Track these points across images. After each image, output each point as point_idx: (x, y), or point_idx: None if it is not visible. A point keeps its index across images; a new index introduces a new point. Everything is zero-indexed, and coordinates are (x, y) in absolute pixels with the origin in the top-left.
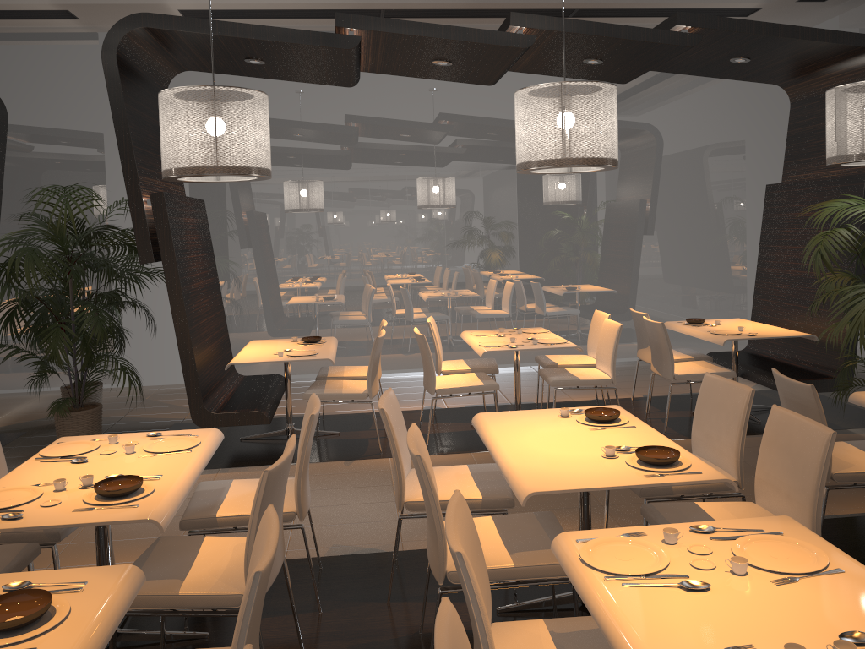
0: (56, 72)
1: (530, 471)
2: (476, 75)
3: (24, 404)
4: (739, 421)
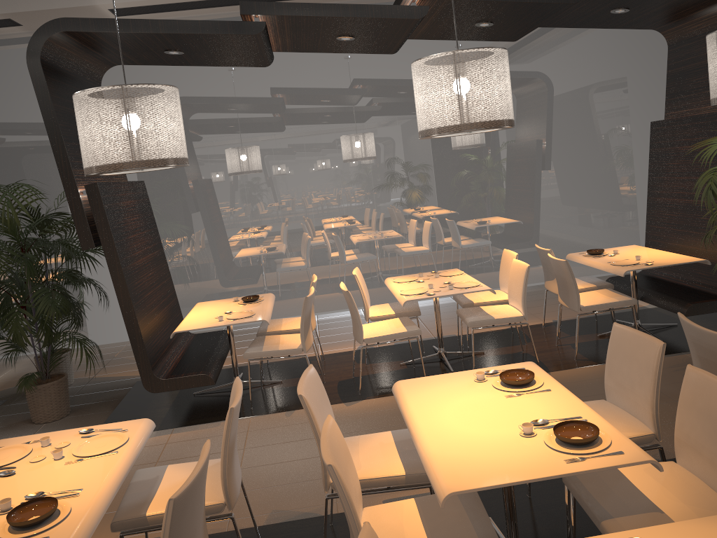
0: (8, 74)
1: (447, 460)
2: (378, 46)
3: (9, 370)
4: (652, 375)
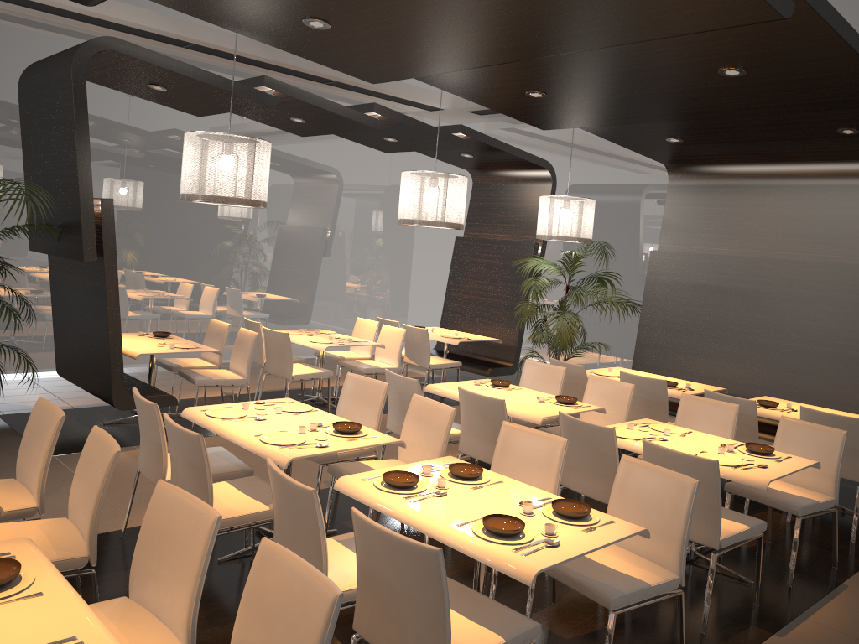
0: None
1: (523, 409)
2: (306, 130)
3: None
4: (559, 385)
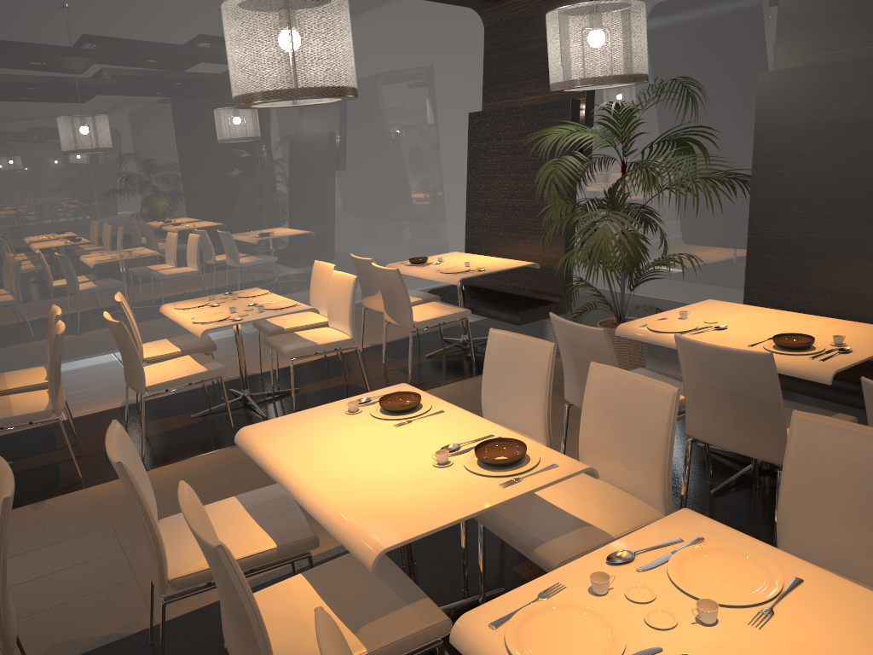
0: None
1: (360, 512)
2: None
3: None
4: (544, 381)
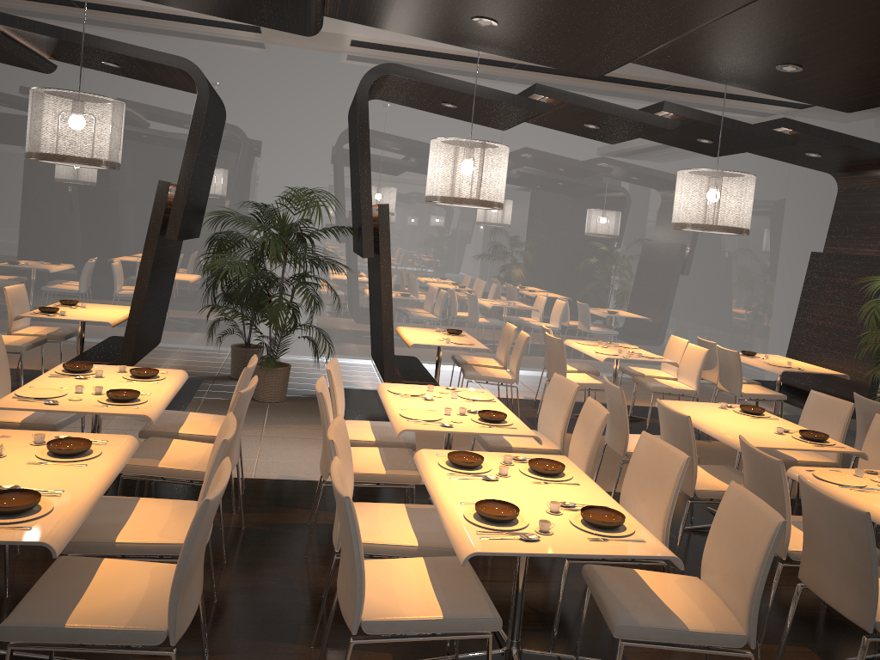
0: (229, 74)
1: (738, 436)
2: (608, 137)
3: (171, 356)
4: (842, 423)
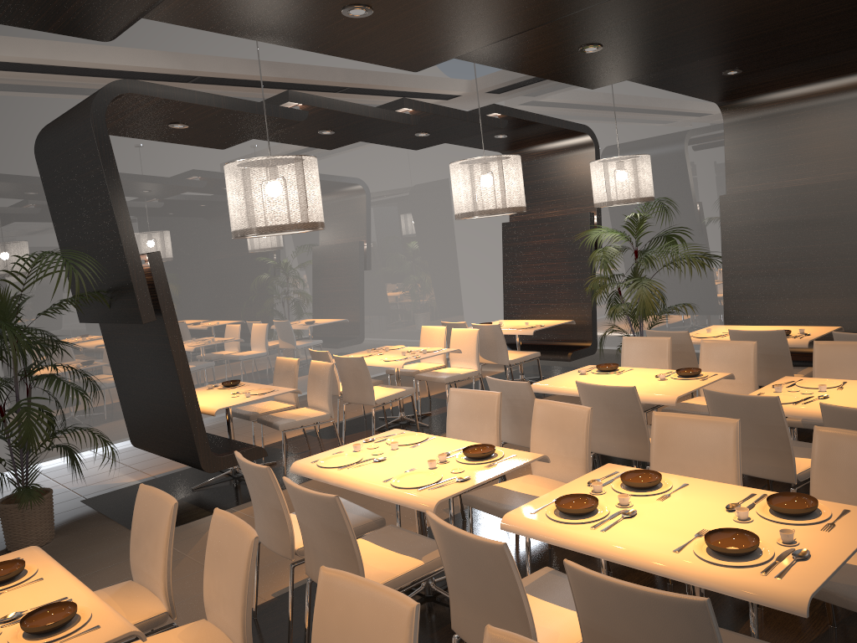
0: None
1: (649, 392)
2: (334, 142)
3: None
4: (667, 357)
